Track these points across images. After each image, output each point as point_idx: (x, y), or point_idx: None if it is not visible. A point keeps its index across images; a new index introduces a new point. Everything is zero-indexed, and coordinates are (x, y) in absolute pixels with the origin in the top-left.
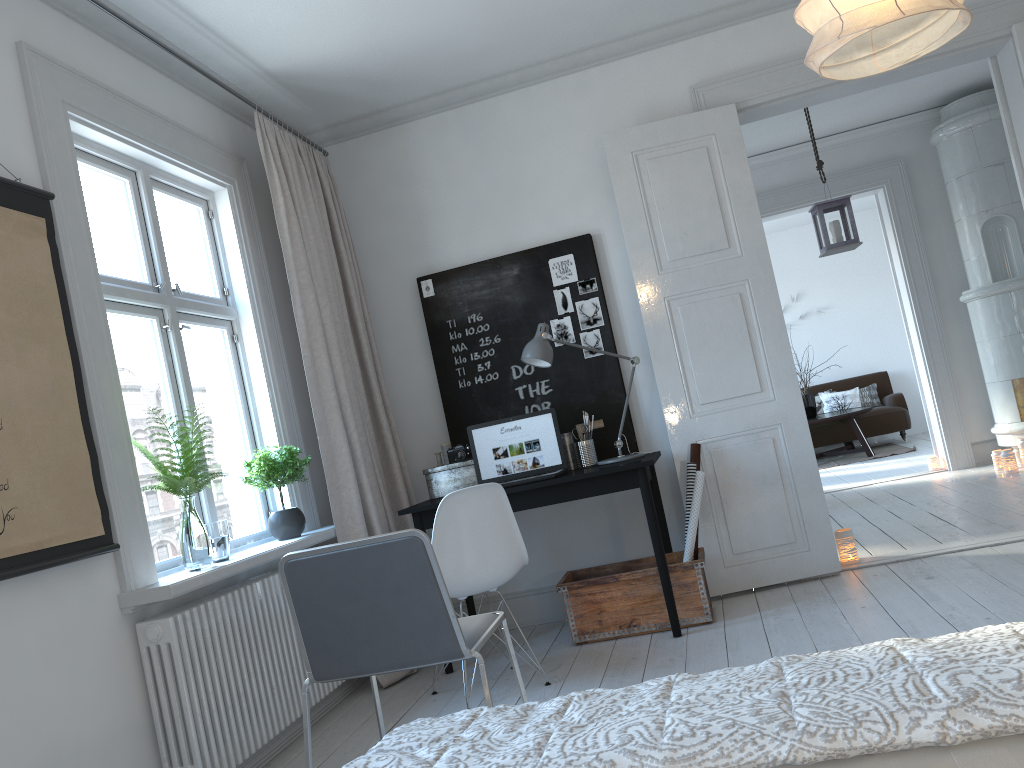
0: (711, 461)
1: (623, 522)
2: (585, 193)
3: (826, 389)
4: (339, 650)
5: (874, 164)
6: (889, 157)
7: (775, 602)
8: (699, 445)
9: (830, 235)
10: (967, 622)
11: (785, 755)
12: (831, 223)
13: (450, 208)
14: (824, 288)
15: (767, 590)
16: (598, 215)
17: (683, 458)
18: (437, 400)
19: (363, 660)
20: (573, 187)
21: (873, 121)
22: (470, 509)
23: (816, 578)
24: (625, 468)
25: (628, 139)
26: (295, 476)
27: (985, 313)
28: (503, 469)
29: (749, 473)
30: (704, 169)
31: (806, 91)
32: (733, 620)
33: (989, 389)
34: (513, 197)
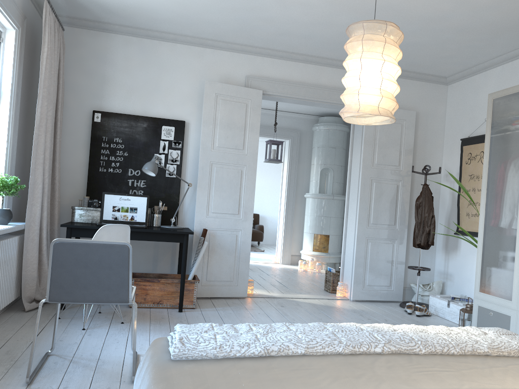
0: (209, 238)
1: (160, 255)
2: (188, 102)
3: None
4: (68, 289)
5: (289, 129)
6: (295, 128)
7: (221, 305)
8: (207, 230)
9: (271, 155)
10: None
11: (341, 350)
12: (273, 150)
13: (121, 83)
14: None
15: (216, 299)
16: (190, 114)
17: (198, 234)
18: (84, 173)
19: (78, 296)
20: (183, 97)
21: (294, 111)
22: (113, 234)
23: (236, 298)
24: (180, 233)
25: (216, 87)
26: (14, 193)
27: (312, 204)
28: (115, 217)
29: (223, 247)
30: (243, 113)
31: (290, 97)
32: (204, 309)
33: (304, 235)
34: (154, 90)
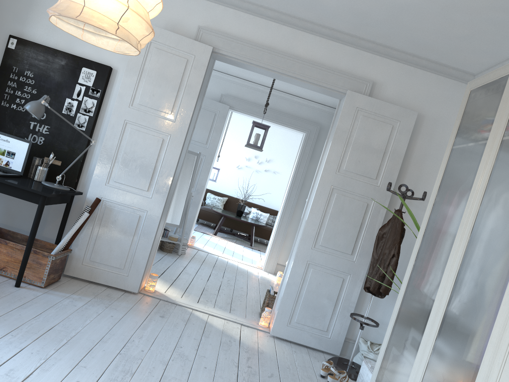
0: (104, 211)
1: (50, 217)
2: None
3: (257, 207)
4: None
5: (308, 120)
6: (316, 121)
7: (87, 293)
8: (100, 200)
9: (251, 139)
10: (132, 348)
11: None
12: (255, 134)
13: None
14: (282, 163)
15: (96, 285)
16: (121, 60)
17: (90, 202)
18: None
19: None
20: None
21: (317, 101)
22: None
23: (125, 290)
24: (33, 191)
25: None
26: None
27: None
28: None
29: (119, 226)
30: (180, 69)
31: (249, 63)
32: (54, 292)
33: None
34: None
